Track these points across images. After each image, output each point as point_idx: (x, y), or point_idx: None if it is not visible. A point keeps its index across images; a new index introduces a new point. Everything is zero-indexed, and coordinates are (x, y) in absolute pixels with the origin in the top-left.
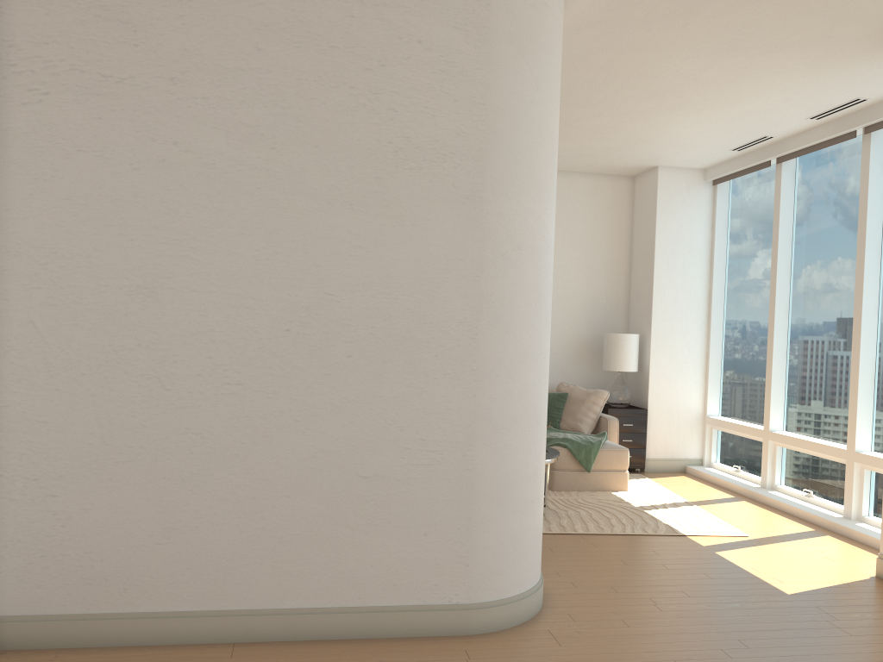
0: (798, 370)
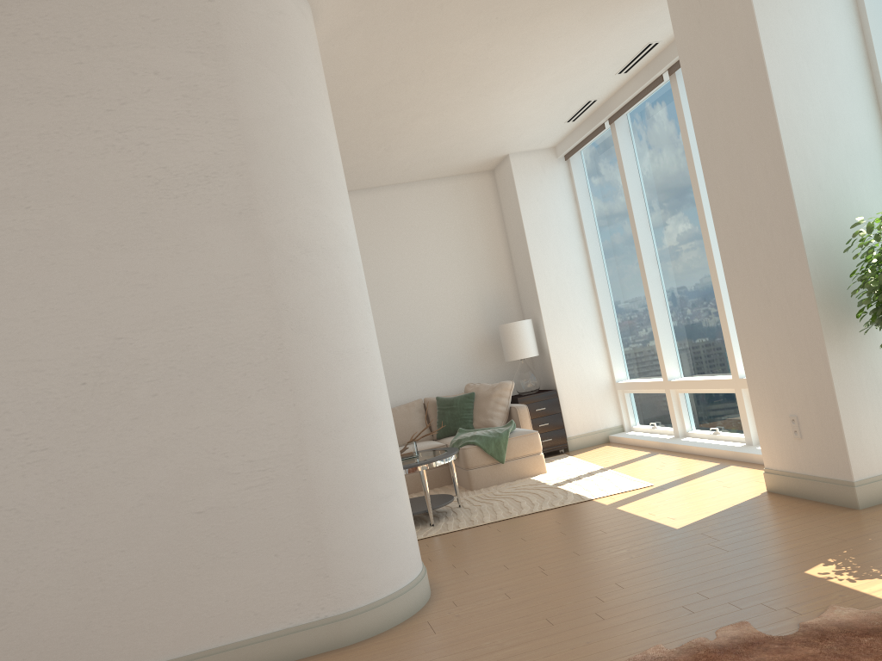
0: (679, 315)
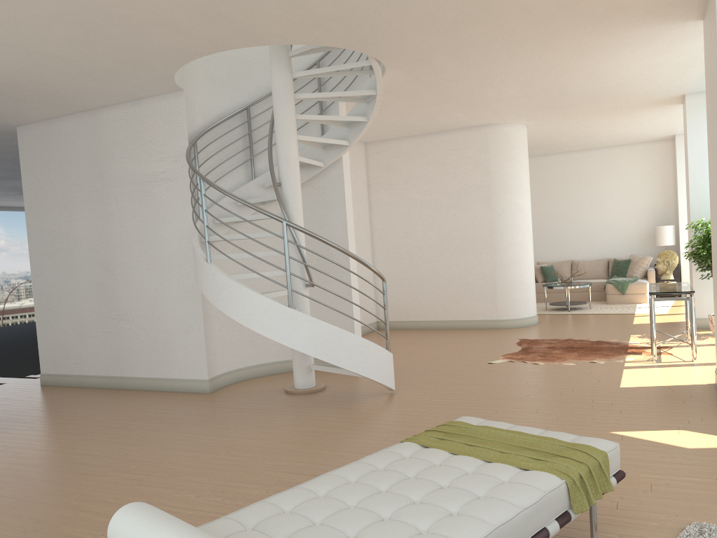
0: None
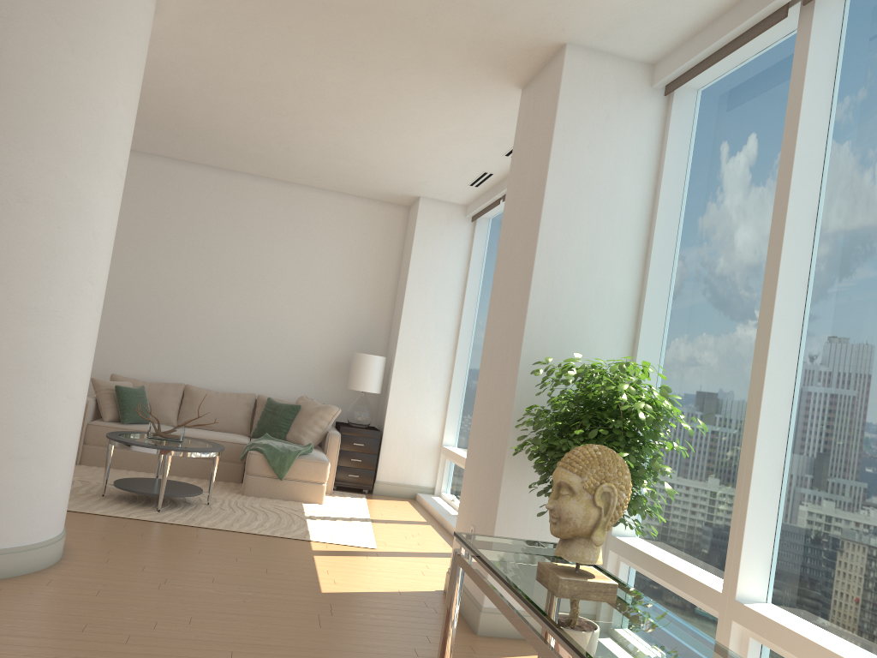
0: None
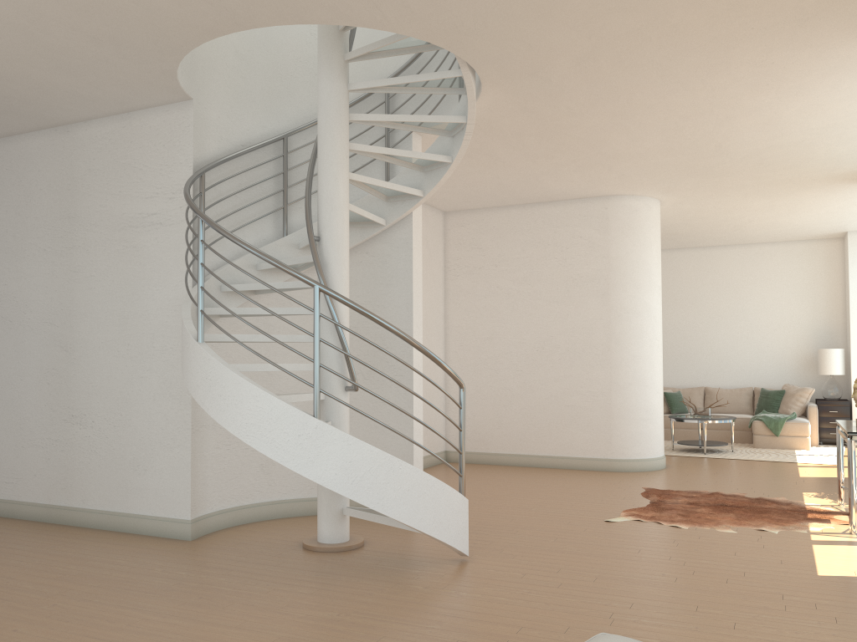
0: None
